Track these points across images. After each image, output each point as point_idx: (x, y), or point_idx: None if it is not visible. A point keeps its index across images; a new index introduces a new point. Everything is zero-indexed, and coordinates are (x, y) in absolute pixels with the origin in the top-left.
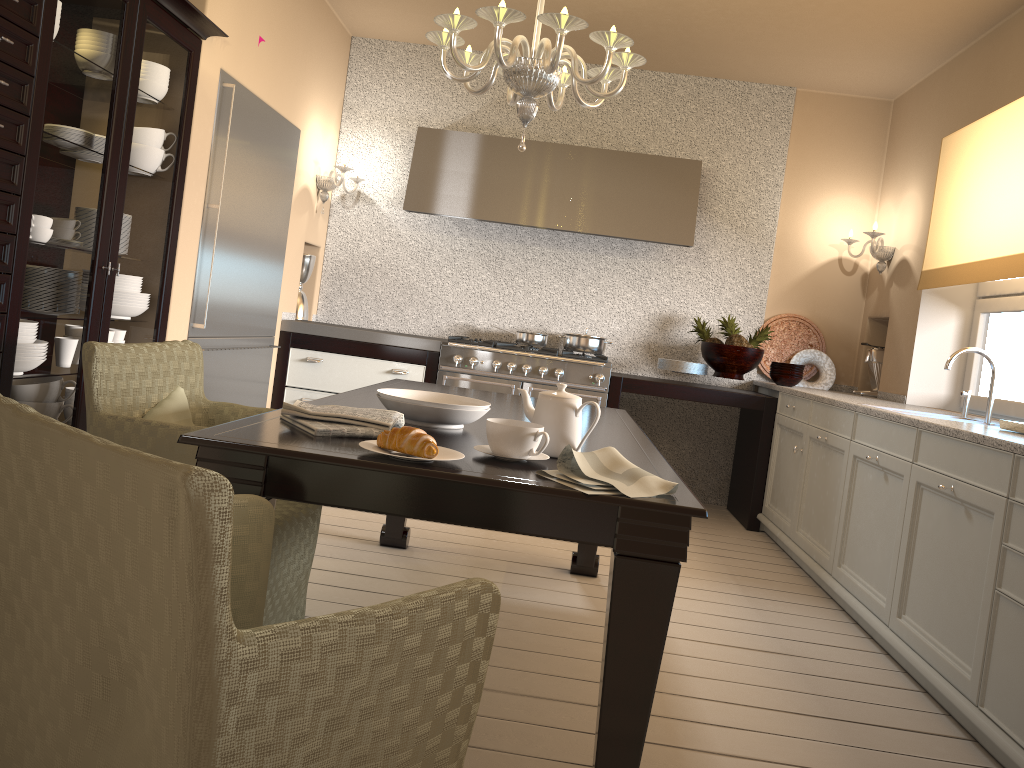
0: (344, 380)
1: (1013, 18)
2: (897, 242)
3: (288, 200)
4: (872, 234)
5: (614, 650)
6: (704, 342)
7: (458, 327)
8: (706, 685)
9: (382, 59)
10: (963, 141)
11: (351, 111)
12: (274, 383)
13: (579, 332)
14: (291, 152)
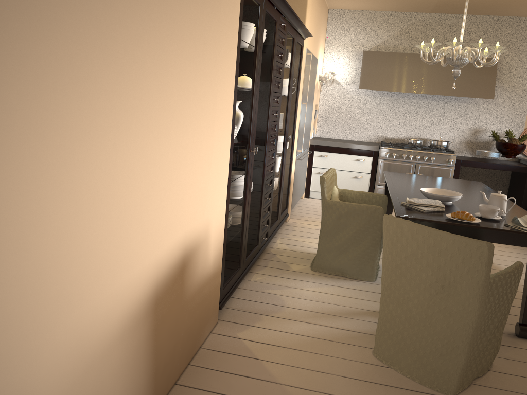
0: (337, 164)
1: None
2: None
3: (314, 90)
4: None
5: None
6: (497, 142)
7: (379, 137)
8: None
9: (342, 18)
10: None
11: (329, 43)
12: (307, 166)
13: (434, 137)
14: (315, 70)
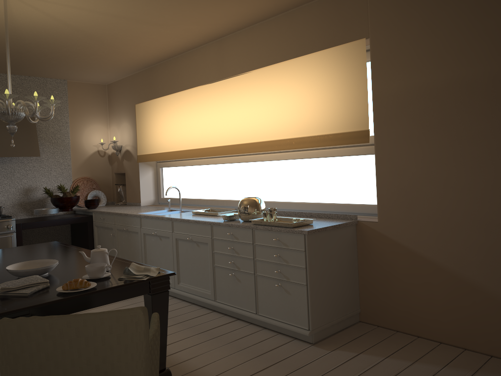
0: None
1: (157, 65)
2: (122, 143)
3: None
4: (114, 142)
5: None
6: (53, 198)
7: None
8: None
9: None
10: (145, 107)
11: None
12: None
13: None
14: None
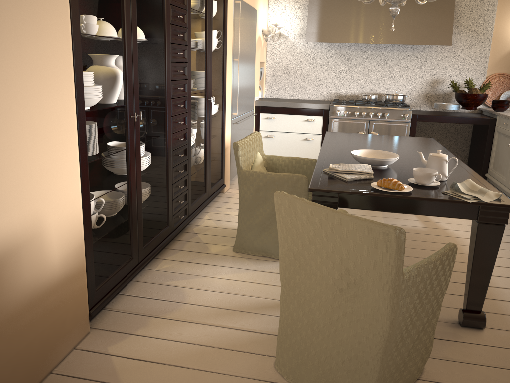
0: (285, 126)
1: None
2: None
3: (255, 45)
4: None
5: (476, 257)
6: (457, 93)
7: (332, 94)
8: None
9: None
10: None
11: None
12: (254, 129)
13: (391, 91)
14: (254, 22)
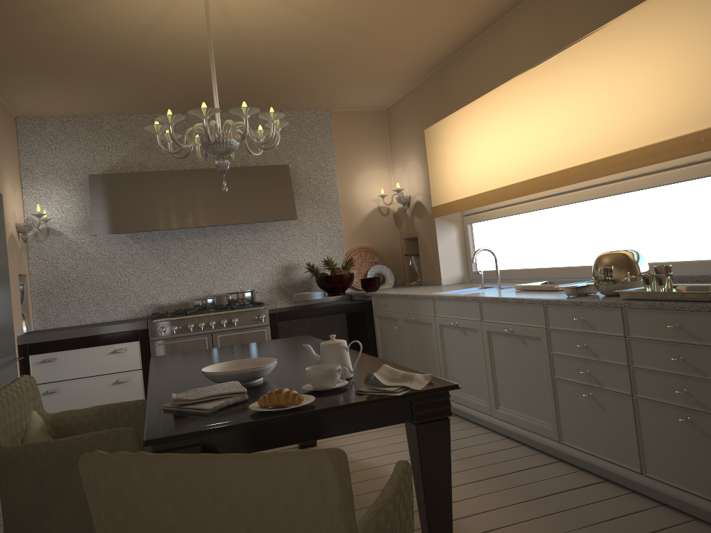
0: (79, 367)
1: (450, 61)
2: (411, 192)
3: (5, 247)
4: (397, 190)
5: (427, 478)
6: (318, 277)
7: (147, 307)
8: None
9: (44, 130)
10: (437, 131)
11: (28, 171)
12: None
13: (233, 289)
14: (0, 212)
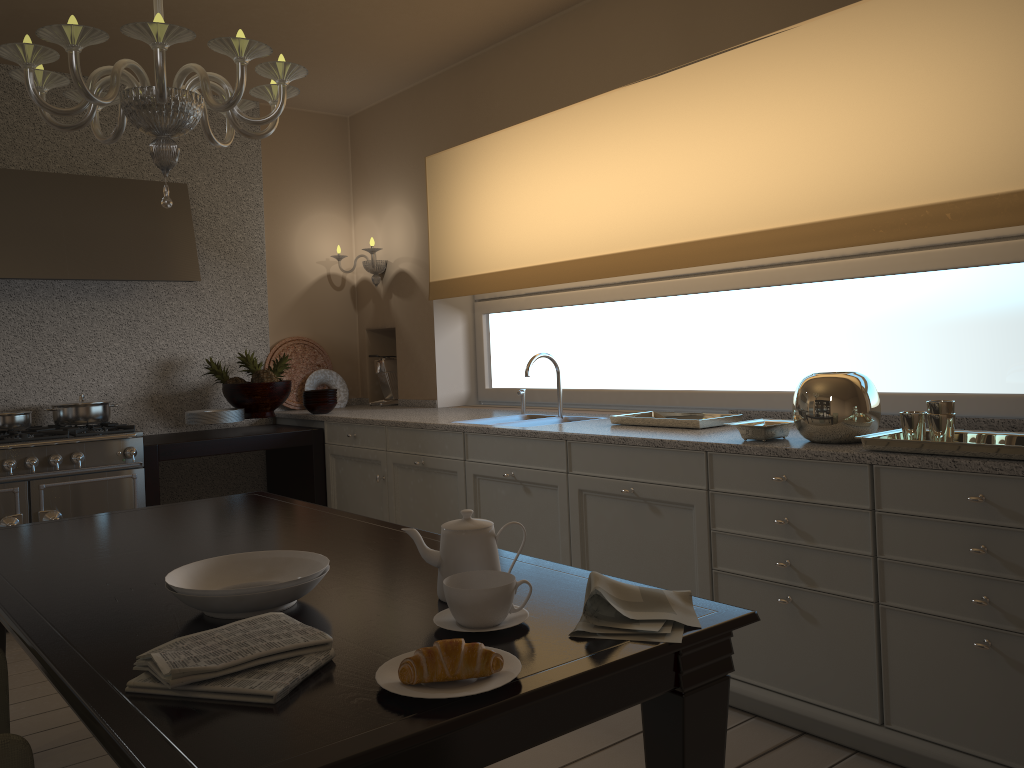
0: None
1: (489, 52)
2: (389, 255)
3: None
4: (372, 250)
5: None
6: (230, 384)
7: None
8: (515, 763)
9: None
10: (453, 161)
11: None
12: None
13: (62, 399)
14: None
